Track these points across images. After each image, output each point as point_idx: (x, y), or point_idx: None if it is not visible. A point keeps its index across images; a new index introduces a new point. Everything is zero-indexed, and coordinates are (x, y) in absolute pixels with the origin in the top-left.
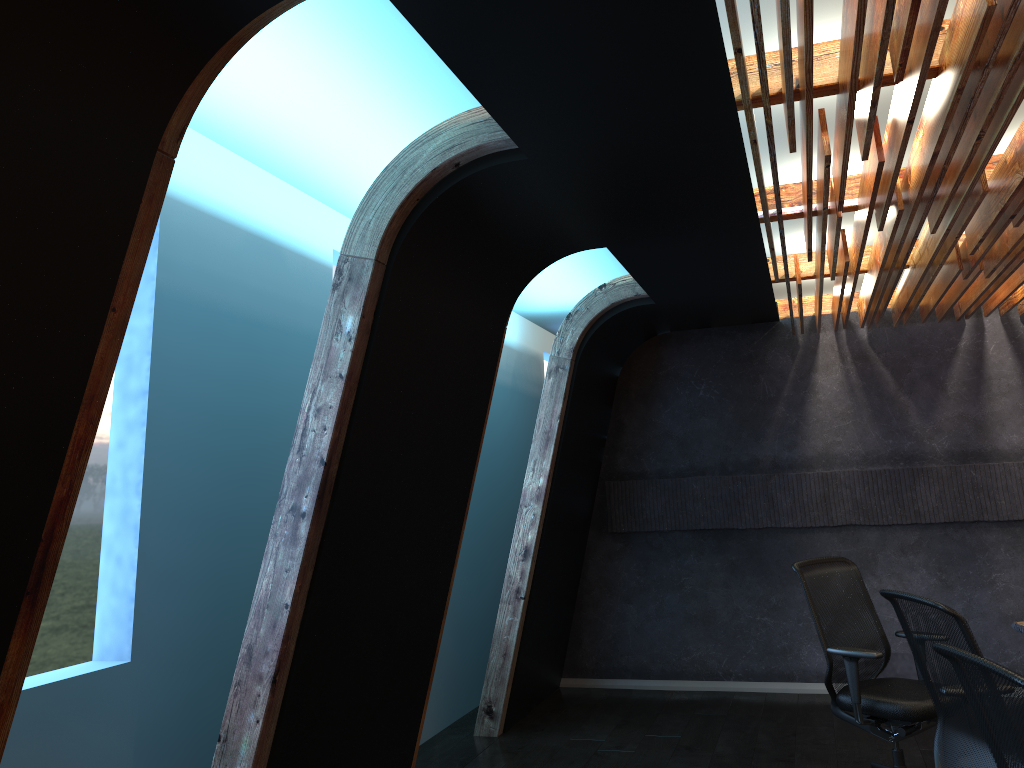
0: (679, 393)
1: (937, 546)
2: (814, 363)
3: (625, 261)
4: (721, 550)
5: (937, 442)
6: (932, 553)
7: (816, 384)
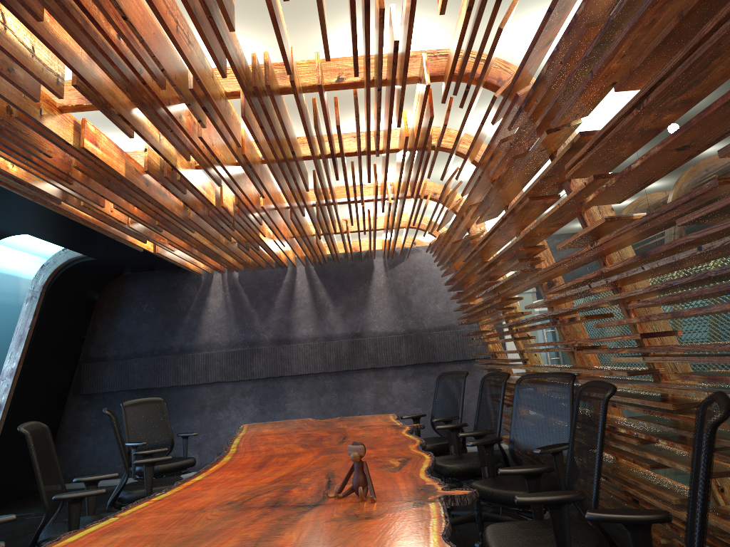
0: (132, 309)
1: (261, 391)
2: (209, 291)
3: (48, 240)
4: None
5: (267, 334)
6: (258, 395)
7: (209, 303)
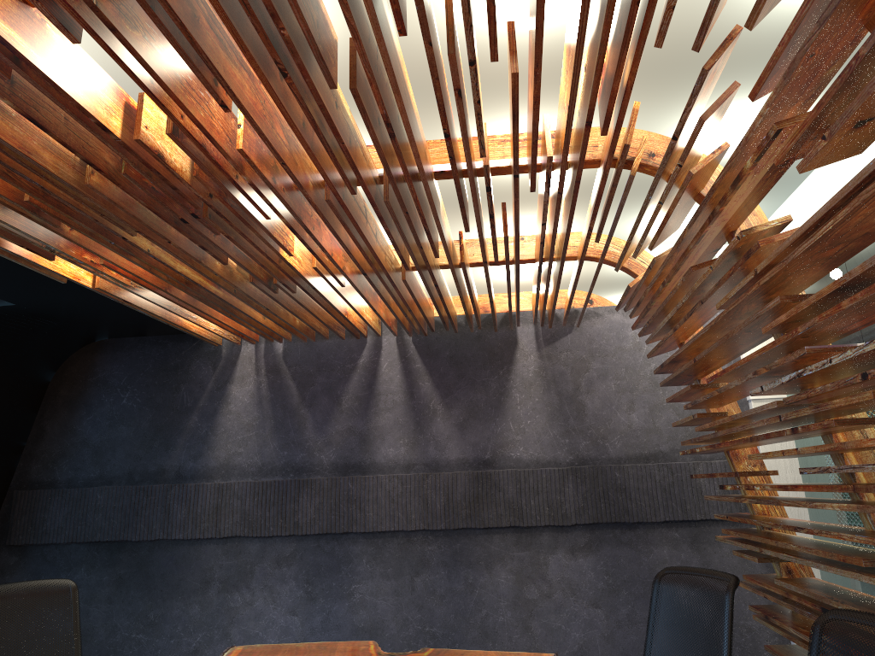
0: (104, 400)
1: (309, 558)
2: (232, 374)
3: None
4: (112, 563)
5: (326, 454)
6: (304, 565)
7: (230, 395)
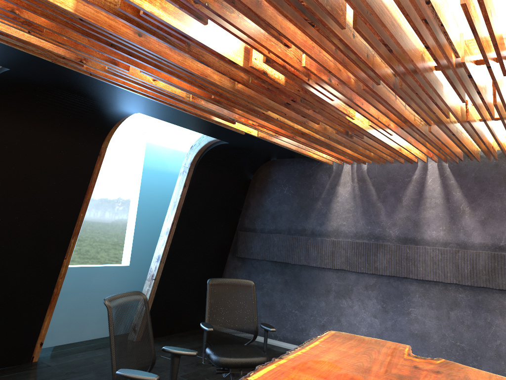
0: (275, 190)
1: (384, 288)
2: (339, 181)
3: (164, 120)
4: (282, 273)
5: (392, 231)
6: (380, 291)
7: (338, 192)
